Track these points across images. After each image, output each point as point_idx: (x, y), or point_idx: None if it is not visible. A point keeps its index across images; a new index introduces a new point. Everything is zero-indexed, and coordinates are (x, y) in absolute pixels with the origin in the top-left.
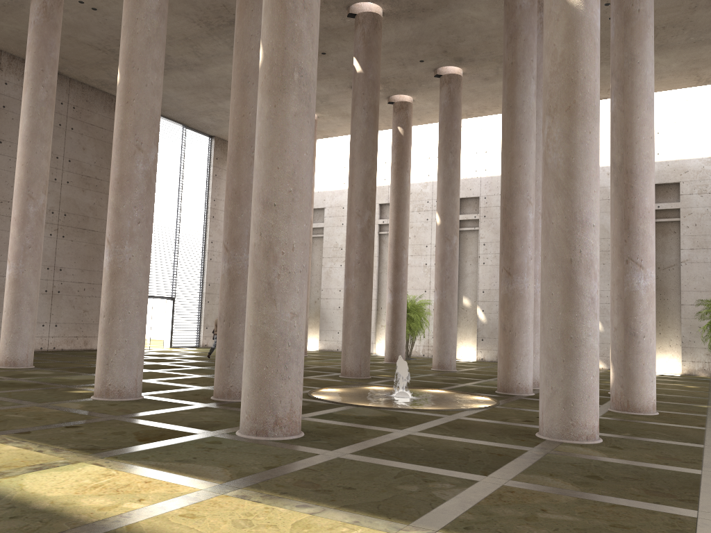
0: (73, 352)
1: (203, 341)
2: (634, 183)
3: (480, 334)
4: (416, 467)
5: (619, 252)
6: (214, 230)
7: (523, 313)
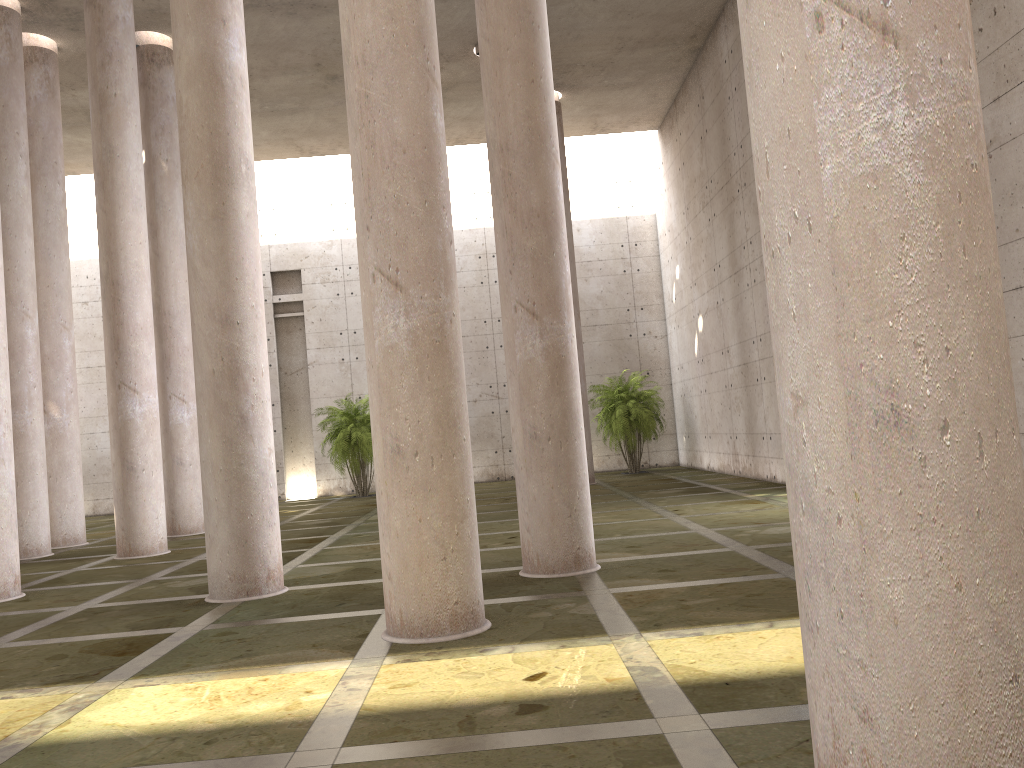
0: None
1: None
2: (122, 296)
3: None
4: None
5: (112, 376)
6: None
7: (27, 456)
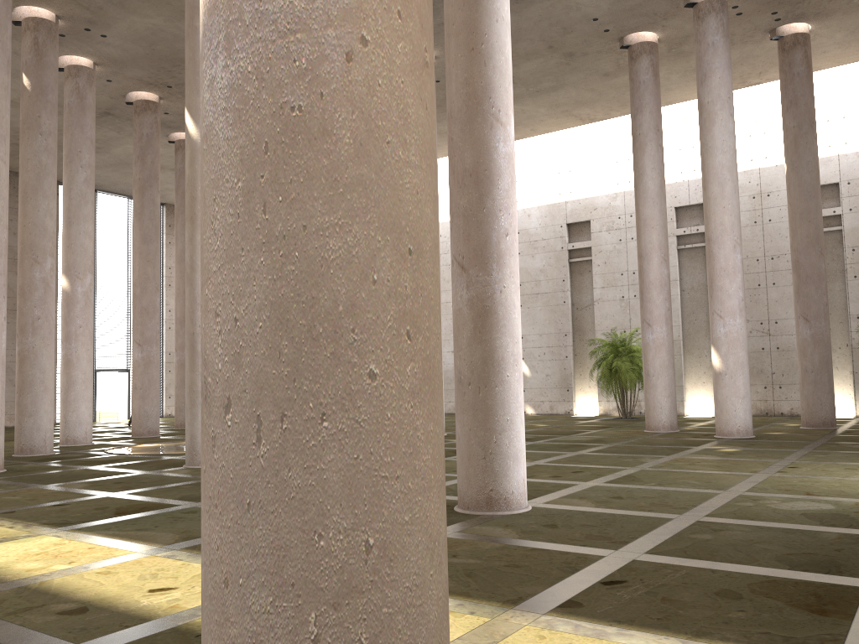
0: (10, 429)
1: (167, 411)
2: None
3: None
4: (14, 483)
5: None
6: (172, 298)
7: None
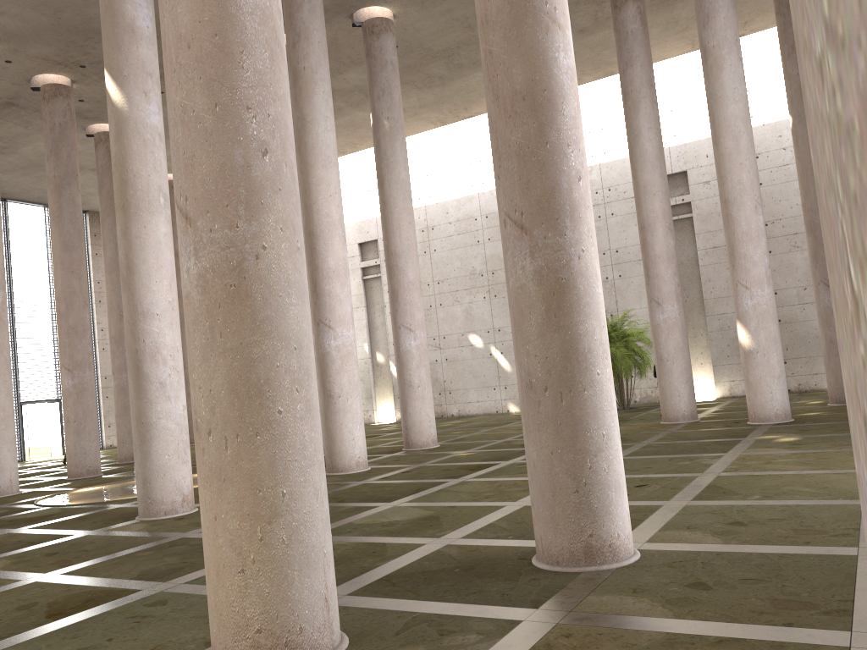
0: None
1: (107, 442)
2: (316, 244)
3: (396, 392)
4: None
5: (313, 315)
6: (104, 316)
7: None
